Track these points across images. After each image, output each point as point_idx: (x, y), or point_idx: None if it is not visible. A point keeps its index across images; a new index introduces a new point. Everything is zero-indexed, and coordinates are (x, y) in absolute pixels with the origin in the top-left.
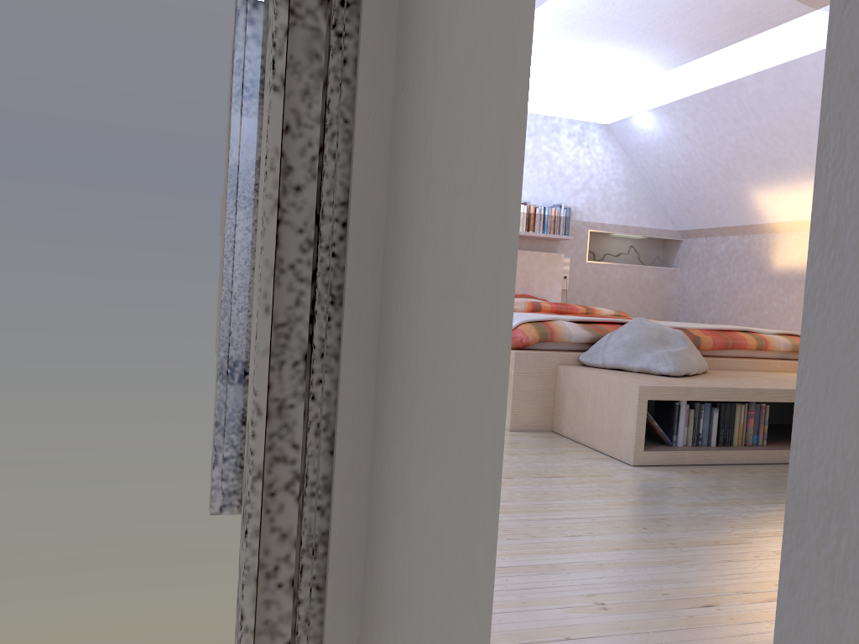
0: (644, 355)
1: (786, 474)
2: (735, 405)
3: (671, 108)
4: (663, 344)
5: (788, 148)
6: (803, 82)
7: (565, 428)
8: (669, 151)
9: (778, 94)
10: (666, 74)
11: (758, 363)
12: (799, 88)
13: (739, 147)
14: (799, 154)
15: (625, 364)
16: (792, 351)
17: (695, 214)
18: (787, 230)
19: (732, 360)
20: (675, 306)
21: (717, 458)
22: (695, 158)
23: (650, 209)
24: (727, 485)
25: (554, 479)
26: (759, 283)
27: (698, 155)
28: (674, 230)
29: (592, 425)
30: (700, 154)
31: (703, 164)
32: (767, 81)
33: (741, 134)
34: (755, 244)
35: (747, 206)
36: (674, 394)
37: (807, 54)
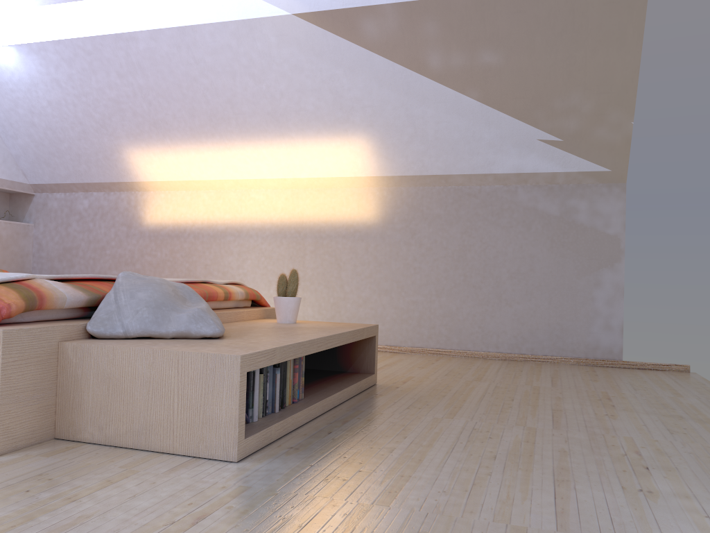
0: (175, 315)
1: (350, 424)
2: (287, 361)
3: (43, 48)
4: (183, 300)
5: (172, 110)
6: (198, 49)
7: (87, 431)
8: (33, 96)
9: (171, 56)
10: (42, 8)
11: (233, 314)
12: (193, 54)
13: (119, 102)
14: (182, 118)
15: (156, 330)
16: (242, 299)
17: (56, 167)
18: (157, 189)
19: (217, 313)
20: (31, 263)
21: (291, 424)
22: (65, 107)
23: (1, 157)
24: (351, 456)
25: (207, 522)
26: (130, 238)
27: (69, 105)
28: (26, 183)
29: (148, 419)
30: (72, 105)
31: (74, 116)
32: (161, 41)
33: (124, 90)
34: (123, 201)
35: (118, 163)
36: (264, 359)
37: (207, 22)
